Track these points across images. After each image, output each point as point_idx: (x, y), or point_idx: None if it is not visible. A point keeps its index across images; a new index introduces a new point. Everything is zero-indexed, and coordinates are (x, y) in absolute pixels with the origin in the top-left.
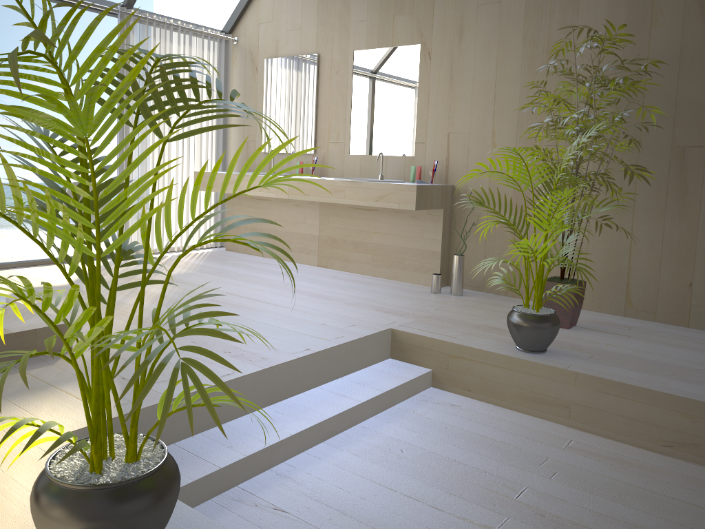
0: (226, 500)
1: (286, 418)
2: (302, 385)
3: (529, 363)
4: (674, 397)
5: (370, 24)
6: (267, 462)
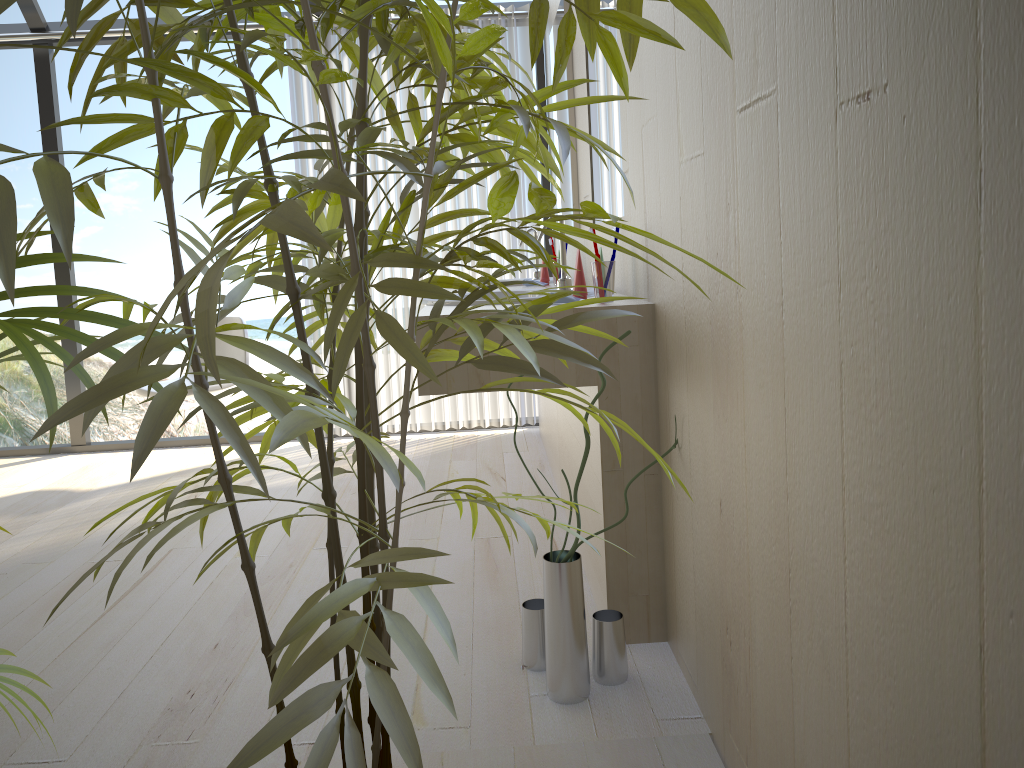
0: None
1: None
2: None
3: None
4: None
5: None
6: None
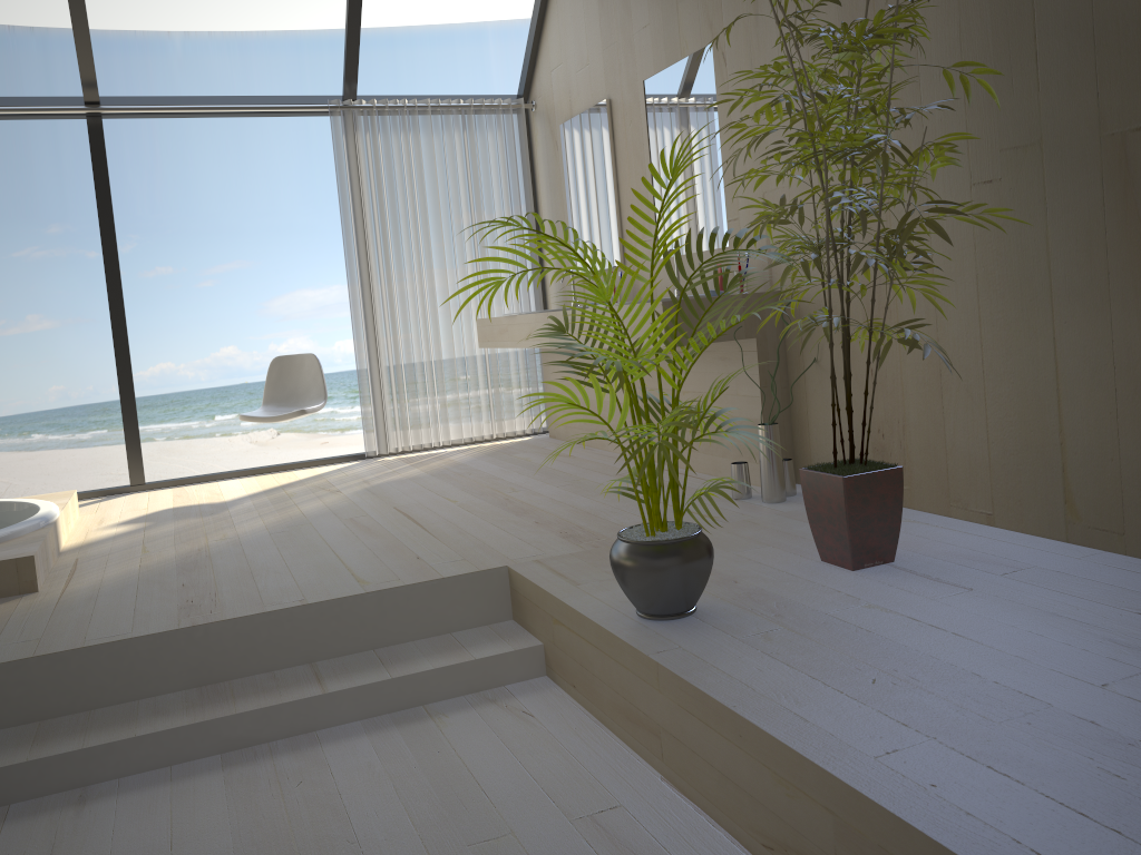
0: None
1: (177, 709)
2: (272, 658)
3: (614, 639)
4: (760, 733)
5: (654, 29)
6: (78, 775)
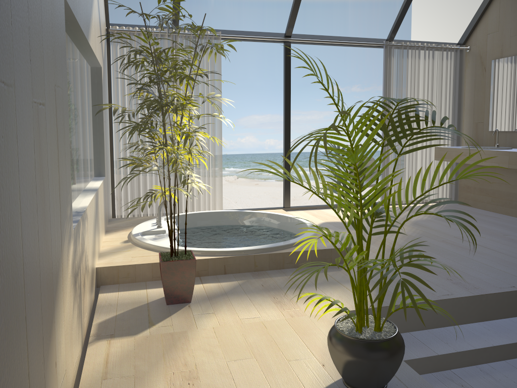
0: (441, 376)
1: (491, 333)
2: (507, 312)
3: None
4: None
5: None
6: (473, 360)
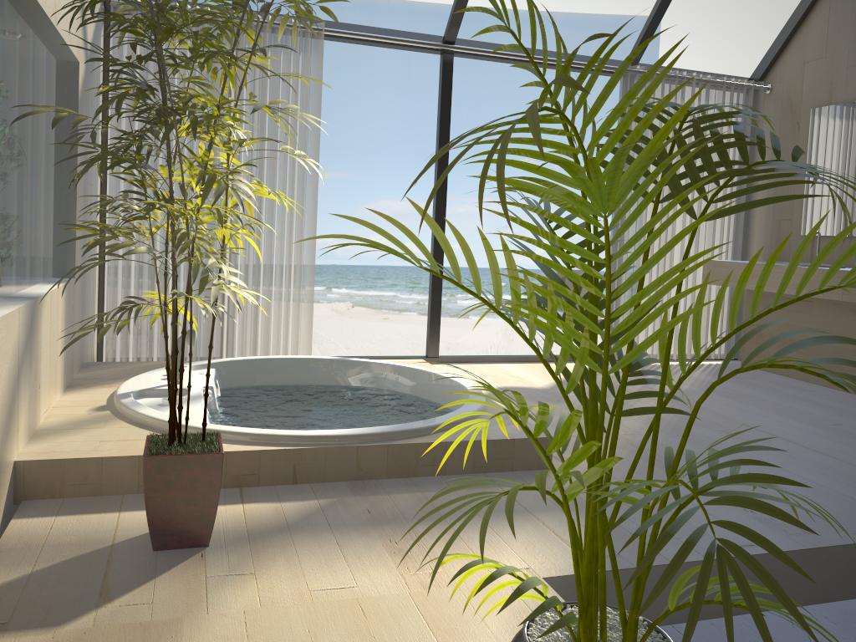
0: None
1: (842, 632)
2: None
3: None
4: None
5: None
6: None
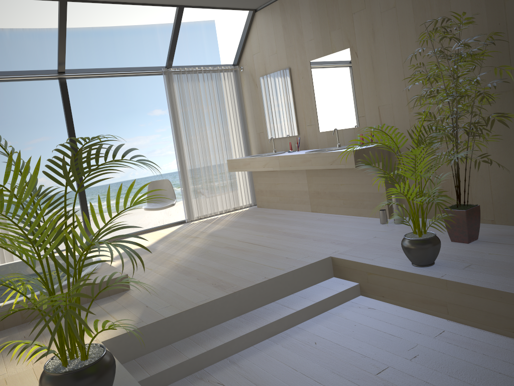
0: (193, 378)
1: (243, 325)
2: (261, 302)
3: (415, 275)
4: (513, 294)
5: (316, 41)
6: (223, 354)
